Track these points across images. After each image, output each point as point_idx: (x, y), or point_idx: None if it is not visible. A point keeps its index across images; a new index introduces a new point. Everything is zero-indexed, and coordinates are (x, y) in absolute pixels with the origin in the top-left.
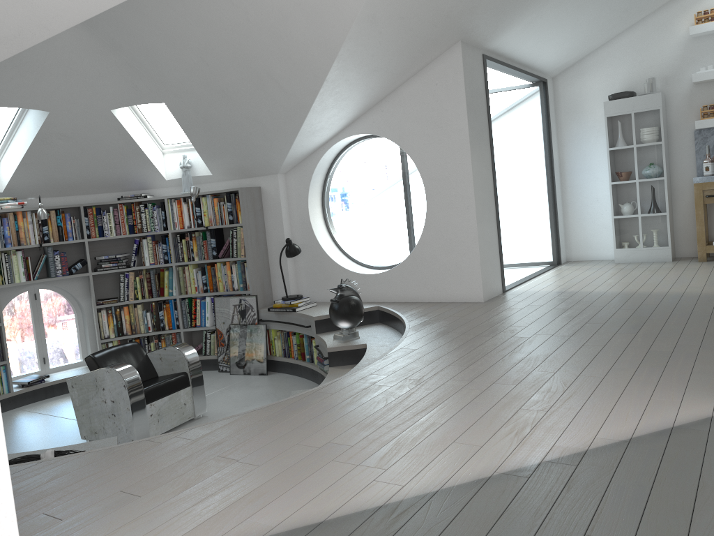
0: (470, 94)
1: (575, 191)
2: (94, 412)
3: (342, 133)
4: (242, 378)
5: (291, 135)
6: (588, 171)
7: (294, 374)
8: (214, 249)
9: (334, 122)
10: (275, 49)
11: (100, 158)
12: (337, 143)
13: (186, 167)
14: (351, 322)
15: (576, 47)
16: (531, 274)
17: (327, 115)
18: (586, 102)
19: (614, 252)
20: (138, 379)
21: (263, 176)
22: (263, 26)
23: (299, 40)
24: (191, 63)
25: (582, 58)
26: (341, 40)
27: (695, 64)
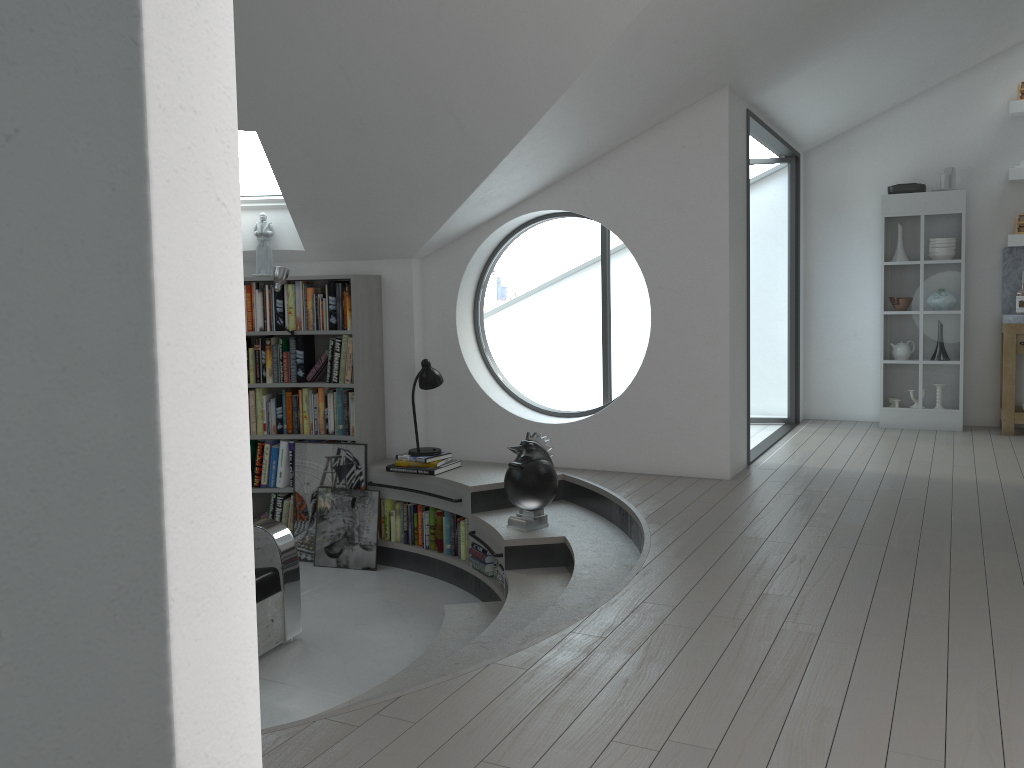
0: (733, 167)
1: (824, 319)
2: None
3: (522, 206)
4: (337, 574)
5: (454, 201)
6: (845, 291)
7: (421, 571)
8: (300, 367)
9: (518, 188)
10: (469, 67)
11: None
12: (513, 220)
13: (265, 234)
14: (541, 501)
15: (851, 112)
16: (769, 437)
17: (514, 177)
18: (850, 193)
19: (880, 411)
20: None
21: (388, 259)
22: (461, 29)
23: (515, 57)
24: (321, 73)
25: (850, 129)
26: (583, 65)
27: (1011, 155)
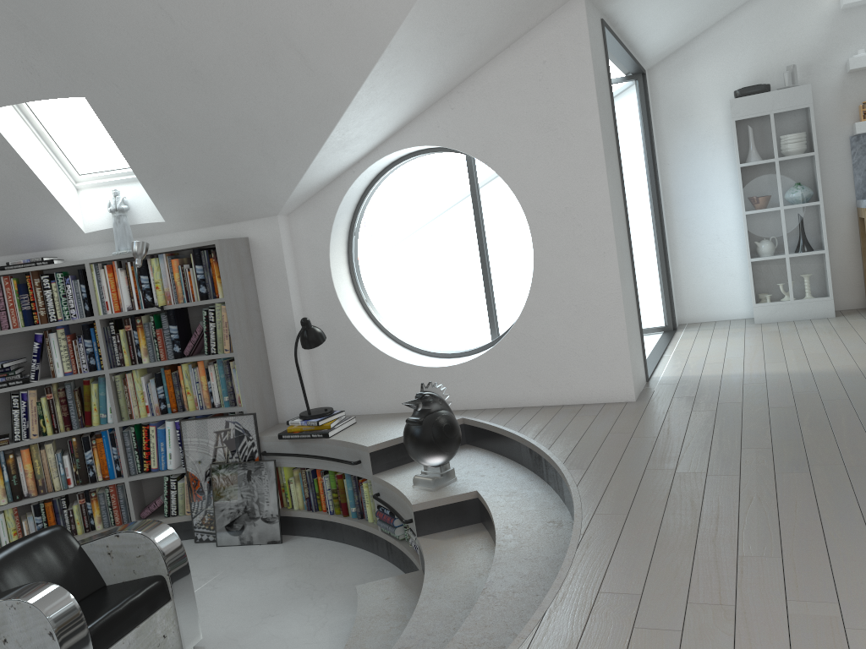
0: (597, 77)
1: (686, 227)
2: None
3: (384, 146)
4: (241, 553)
5: (311, 148)
6: (703, 198)
7: (329, 538)
8: (176, 342)
9: (378, 127)
10: None
11: None
12: (376, 162)
13: (120, 209)
14: (446, 456)
15: (692, 21)
16: (655, 348)
17: (372, 114)
18: (696, 103)
19: (753, 308)
20: (77, 613)
21: (253, 220)
22: None
23: None
24: (140, 17)
25: (689, 41)
26: None
27: (847, 46)
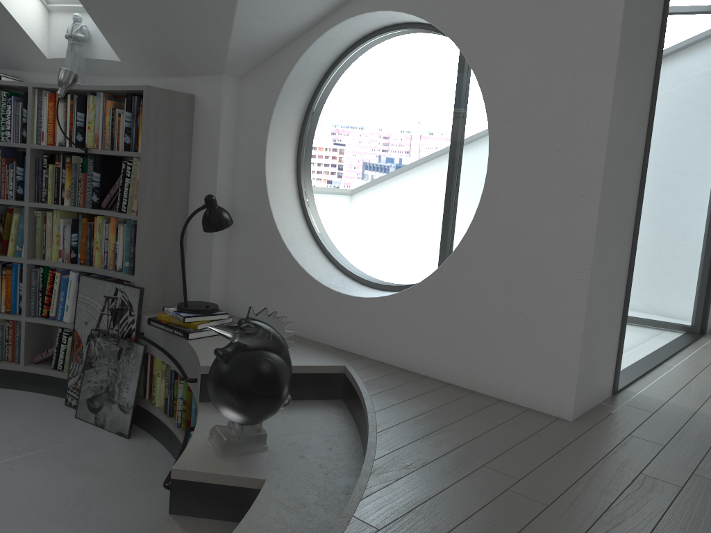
0: None
1: None
2: None
3: (346, 7)
4: (83, 435)
5: None
6: None
7: (171, 452)
8: (95, 191)
9: None
10: None
11: None
12: (336, 28)
13: (75, 37)
14: (248, 415)
15: None
16: (659, 350)
17: None
18: None
19: None
20: None
21: (202, 76)
22: None
23: None
24: None
25: None
26: None
27: None
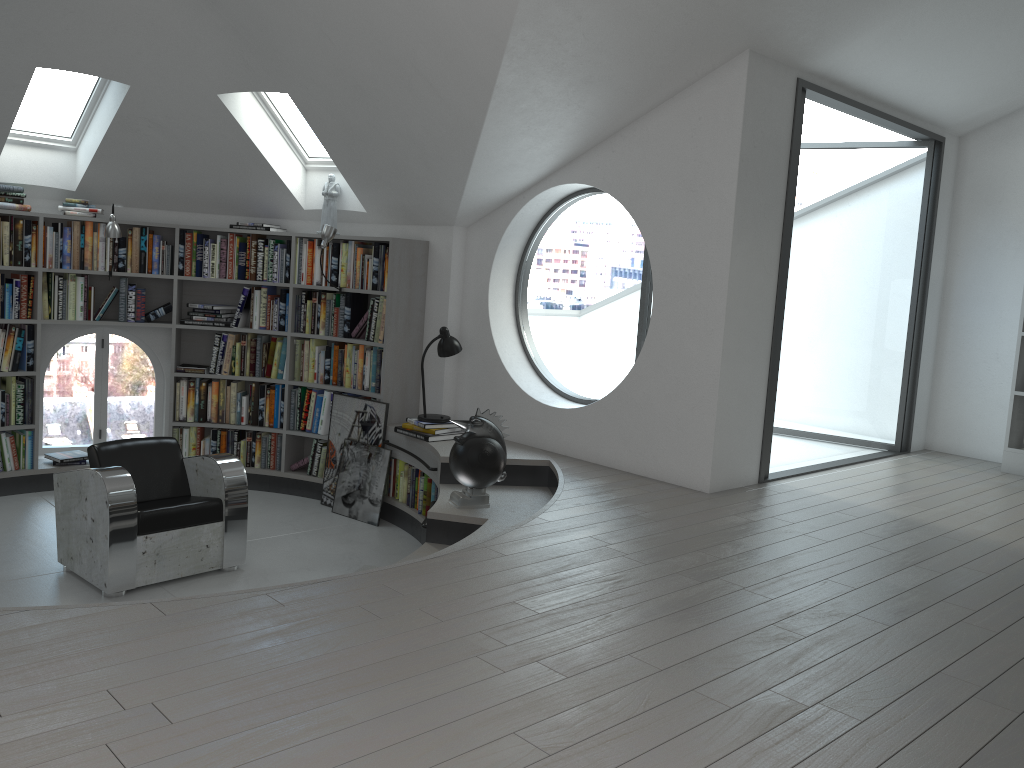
0: (752, 143)
1: (962, 335)
2: (73, 529)
3: (551, 178)
4: (342, 522)
5: (462, 168)
6: (990, 305)
7: (413, 535)
8: (346, 323)
9: (533, 158)
10: (415, 27)
11: (209, 162)
12: (544, 192)
13: (330, 194)
14: (477, 480)
15: (1001, 87)
16: (839, 460)
17: (516, 145)
18: (1010, 187)
19: (1004, 452)
20: (131, 496)
21: (435, 226)
22: None
23: (447, 15)
24: (309, 35)
25: (1018, 109)
26: (507, 23)
27: None
